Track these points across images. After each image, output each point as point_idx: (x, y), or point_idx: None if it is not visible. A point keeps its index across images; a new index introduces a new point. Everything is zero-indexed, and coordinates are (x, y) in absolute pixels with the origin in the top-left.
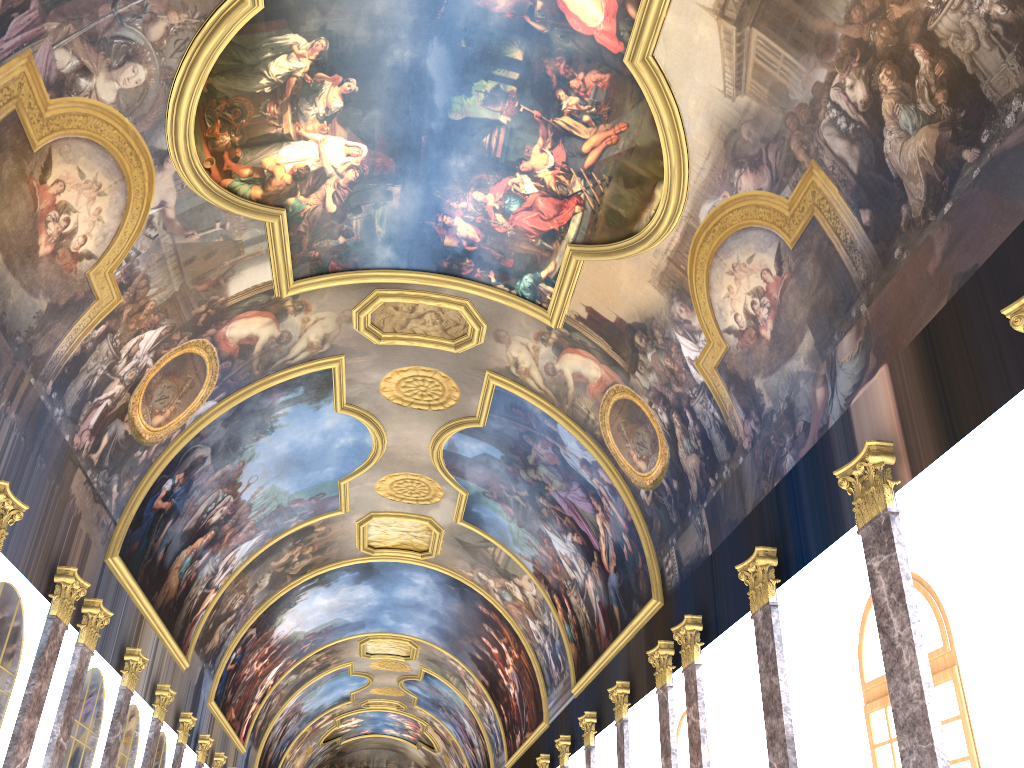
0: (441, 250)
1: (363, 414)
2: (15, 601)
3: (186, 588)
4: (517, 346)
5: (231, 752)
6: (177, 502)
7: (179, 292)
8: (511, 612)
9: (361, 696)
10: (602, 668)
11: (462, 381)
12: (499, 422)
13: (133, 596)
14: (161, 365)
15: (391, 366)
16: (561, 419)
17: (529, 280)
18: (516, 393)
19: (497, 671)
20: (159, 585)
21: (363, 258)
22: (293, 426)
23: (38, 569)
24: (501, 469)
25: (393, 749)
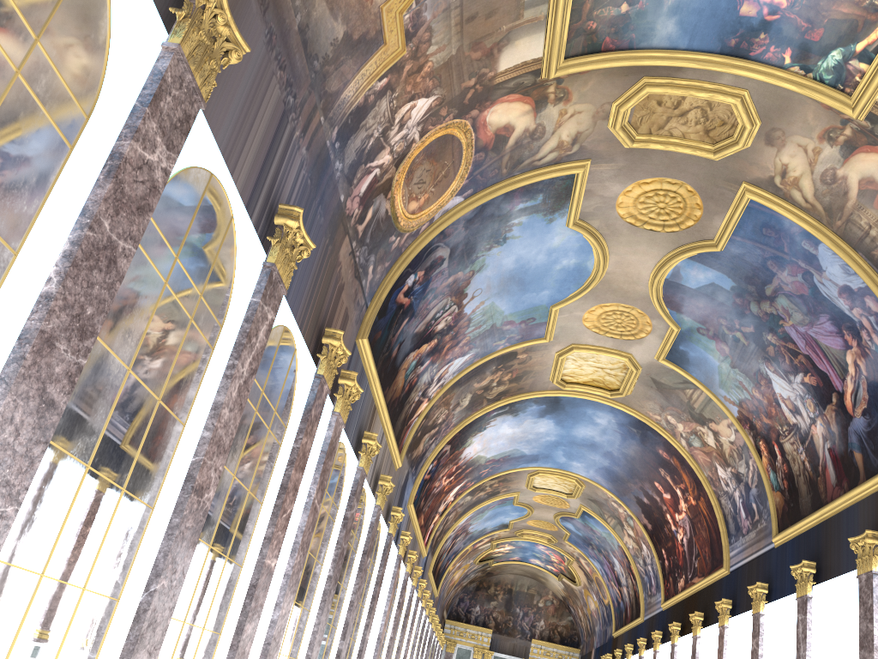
0: (733, 22)
1: (592, 233)
2: (291, 350)
3: (408, 391)
4: (792, 149)
5: (417, 554)
6: (414, 301)
7: (455, 57)
8: (696, 458)
9: (518, 526)
10: (825, 518)
11: (709, 197)
12: (741, 246)
13: (371, 385)
14: (425, 143)
15: (635, 177)
16: (827, 238)
17: (836, 57)
18: (775, 208)
19: (665, 516)
20: (390, 381)
21: (641, 34)
22: (523, 239)
23: (309, 327)
24: (727, 302)
25: (534, 578)
